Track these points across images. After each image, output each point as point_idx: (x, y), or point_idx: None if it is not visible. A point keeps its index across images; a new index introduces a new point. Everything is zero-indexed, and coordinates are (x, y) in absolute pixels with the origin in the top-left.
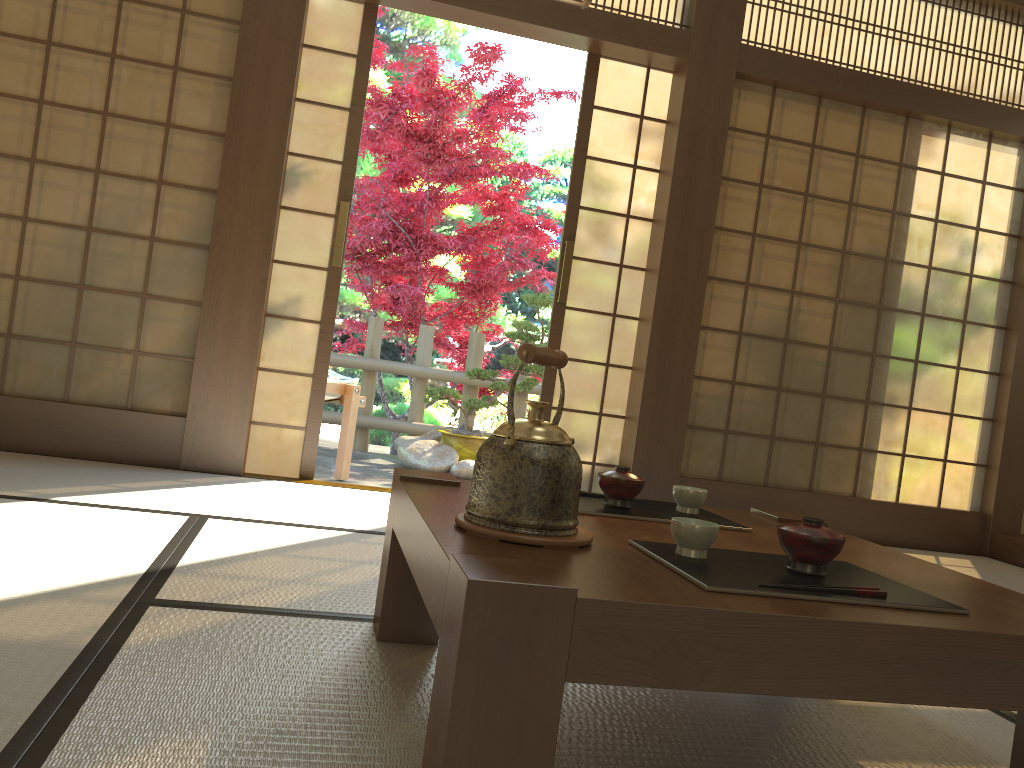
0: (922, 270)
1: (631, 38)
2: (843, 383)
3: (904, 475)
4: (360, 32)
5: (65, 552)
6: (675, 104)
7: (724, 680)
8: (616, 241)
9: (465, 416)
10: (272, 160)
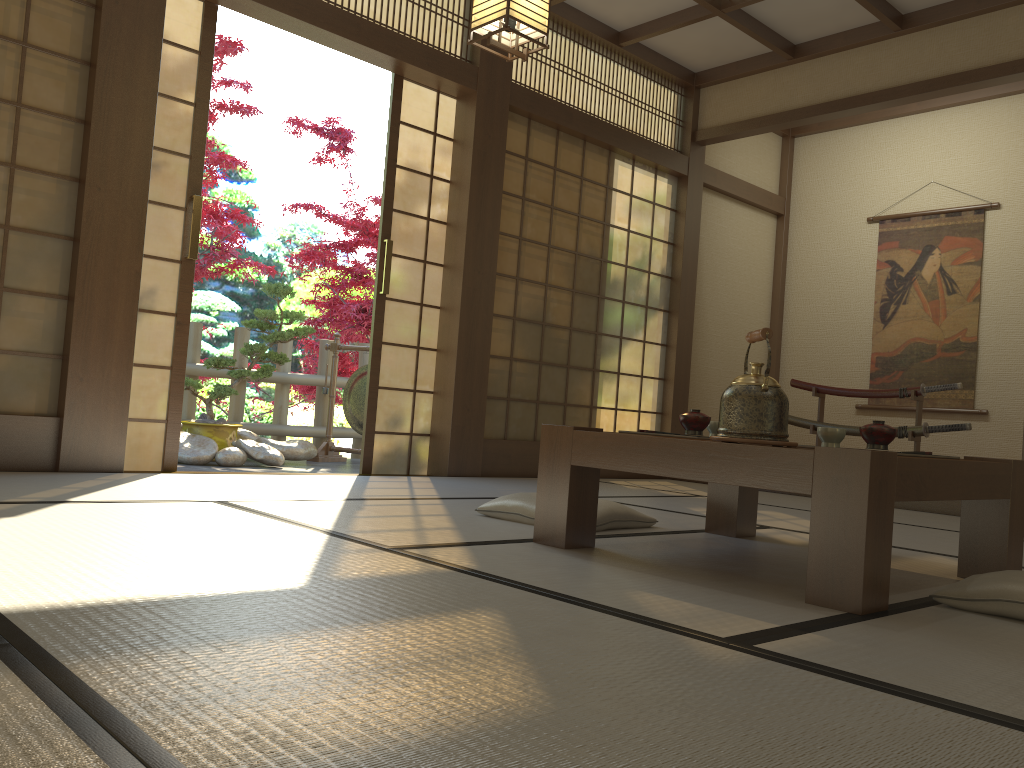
0: (622, 268)
1: (437, 67)
2: (579, 356)
3: (617, 424)
4: (201, 29)
5: (234, 530)
6: (464, 126)
7: (931, 494)
8: (420, 240)
9: (207, 405)
10: (140, 151)
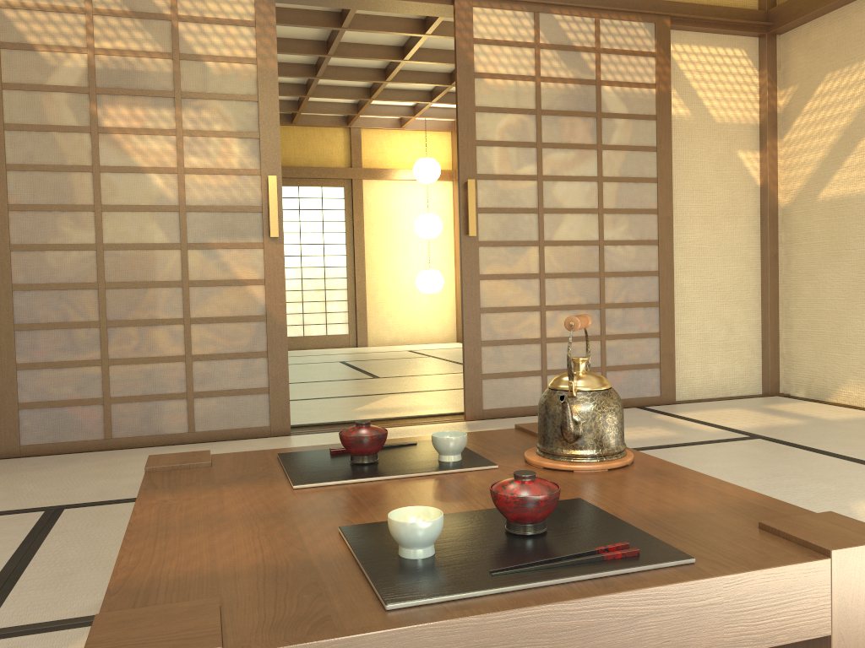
0: None
1: None
2: None
3: None
4: None
5: None
6: None
7: None
8: None
9: None
10: None
